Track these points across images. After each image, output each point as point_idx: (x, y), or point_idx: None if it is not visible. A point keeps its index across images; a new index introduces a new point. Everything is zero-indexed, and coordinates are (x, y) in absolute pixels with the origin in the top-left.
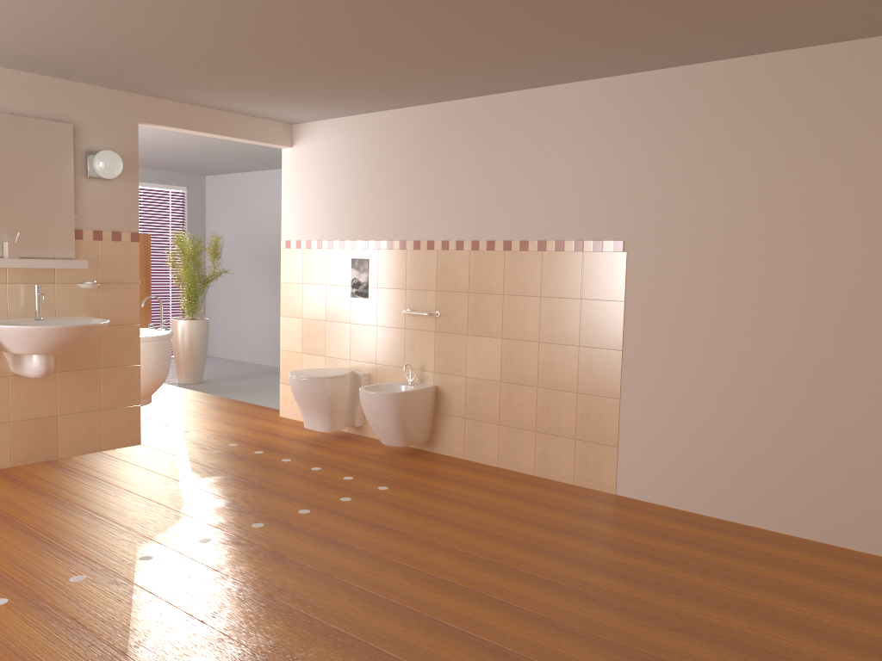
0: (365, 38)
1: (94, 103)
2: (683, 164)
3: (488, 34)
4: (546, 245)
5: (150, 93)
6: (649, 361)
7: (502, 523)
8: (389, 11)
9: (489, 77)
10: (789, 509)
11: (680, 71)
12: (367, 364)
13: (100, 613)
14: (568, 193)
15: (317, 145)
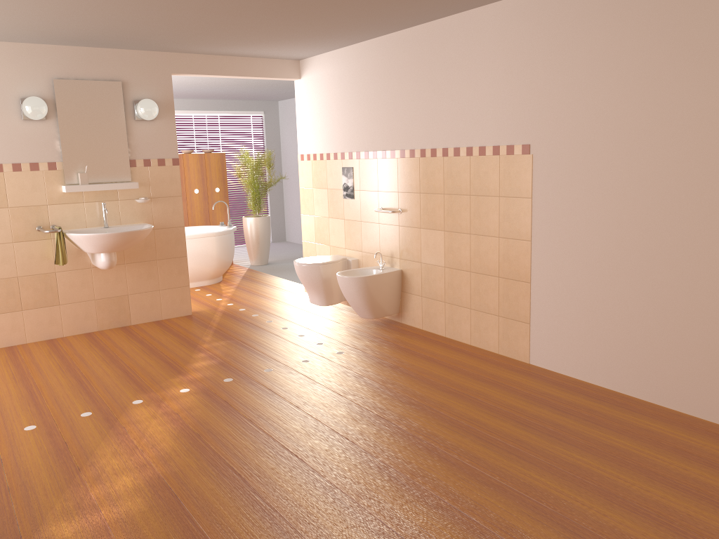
0: None
1: (136, 64)
2: (574, 72)
3: None
4: (472, 151)
5: (177, 50)
6: (551, 250)
7: (412, 386)
8: None
9: (412, 9)
10: (664, 384)
11: None
12: (356, 252)
13: (83, 440)
14: (487, 104)
15: (316, 76)
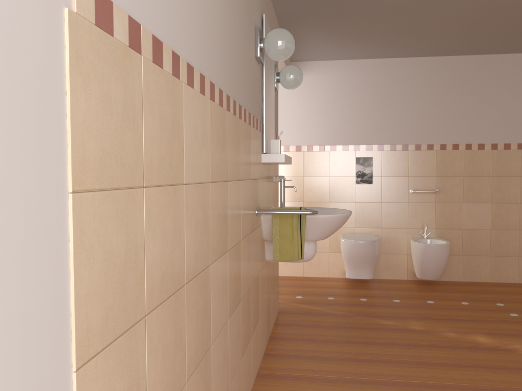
0: None
1: (273, 24)
2: None
3: None
4: None
5: (289, 23)
6: None
7: None
8: None
9: (521, 43)
10: None
11: None
12: (372, 229)
13: None
14: None
15: (317, 78)
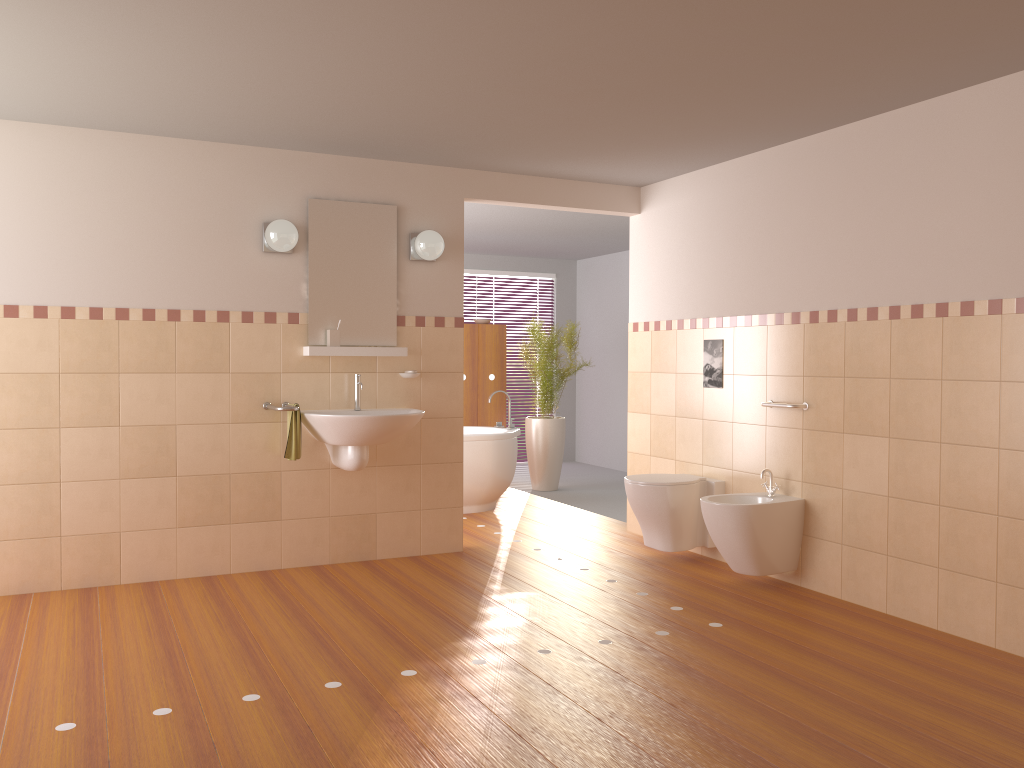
0: (672, 62)
1: (418, 182)
2: None
3: (826, 31)
4: (948, 309)
5: (475, 166)
6: None
7: (862, 688)
8: (684, 21)
9: (855, 91)
10: None
11: None
12: (722, 470)
13: (336, 725)
14: (978, 234)
15: (666, 208)
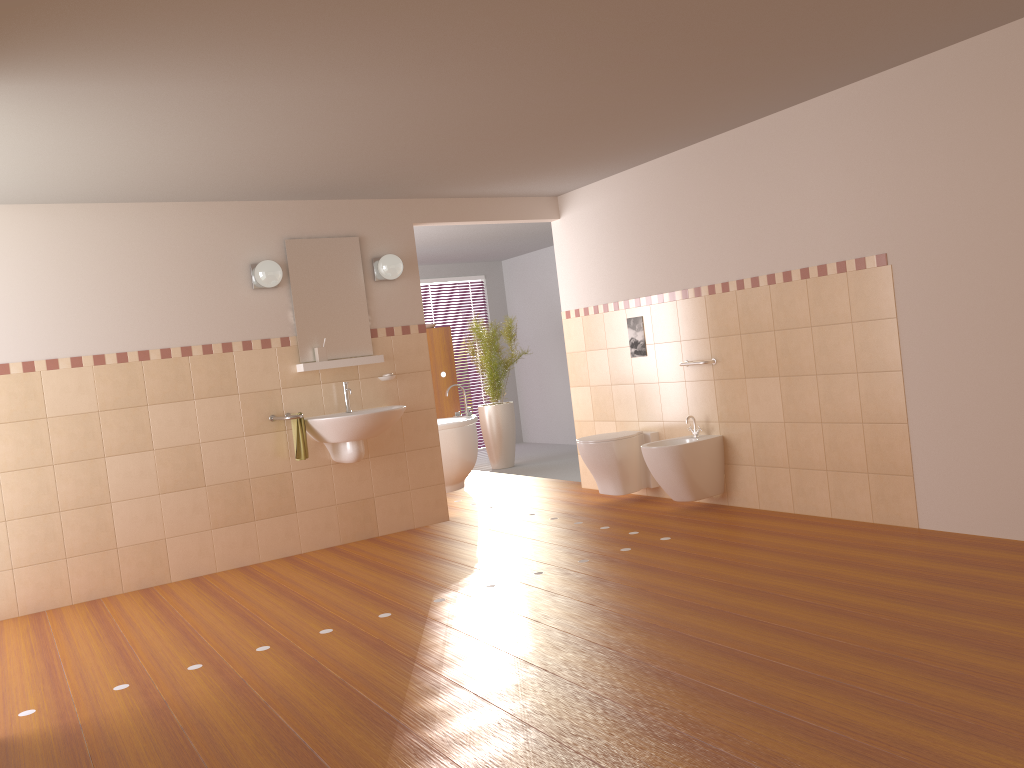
0: (579, 110)
1: (373, 215)
2: (935, 161)
3: (691, 80)
4: (809, 272)
5: (419, 195)
6: (931, 377)
7: (777, 559)
8: (587, 84)
9: (719, 114)
10: None
11: (917, 64)
12: (654, 423)
13: (399, 635)
14: (823, 213)
15: (581, 212)
